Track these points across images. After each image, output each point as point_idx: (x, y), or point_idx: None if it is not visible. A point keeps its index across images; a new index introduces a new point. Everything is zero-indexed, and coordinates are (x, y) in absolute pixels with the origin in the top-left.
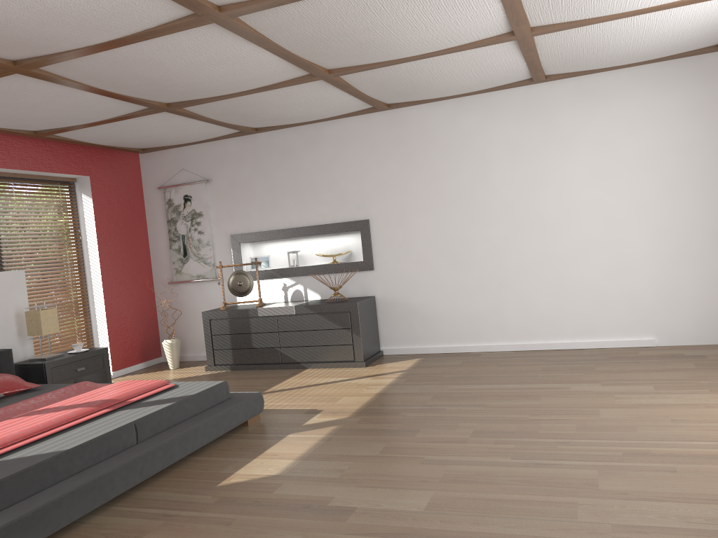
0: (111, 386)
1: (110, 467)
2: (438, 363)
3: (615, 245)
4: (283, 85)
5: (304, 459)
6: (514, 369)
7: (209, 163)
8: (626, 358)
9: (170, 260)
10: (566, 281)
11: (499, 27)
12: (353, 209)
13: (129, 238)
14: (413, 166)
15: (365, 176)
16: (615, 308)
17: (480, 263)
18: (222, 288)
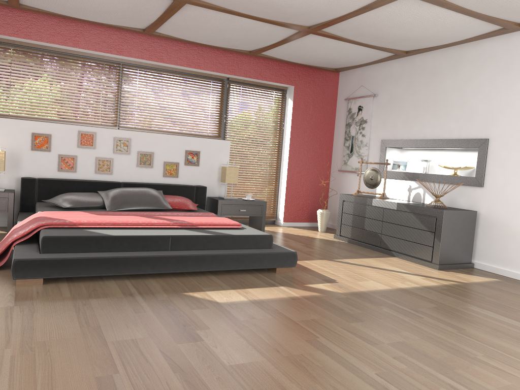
0: (210, 217)
1: (130, 255)
2: (506, 288)
3: None
4: (378, 4)
5: (253, 302)
6: None
7: (378, 81)
8: None
9: (342, 154)
10: None
11: None
12: (477, 128)
13: (317, 133)
14: None
15: (494, 97)
16: None
17: None
18: (359, 179)
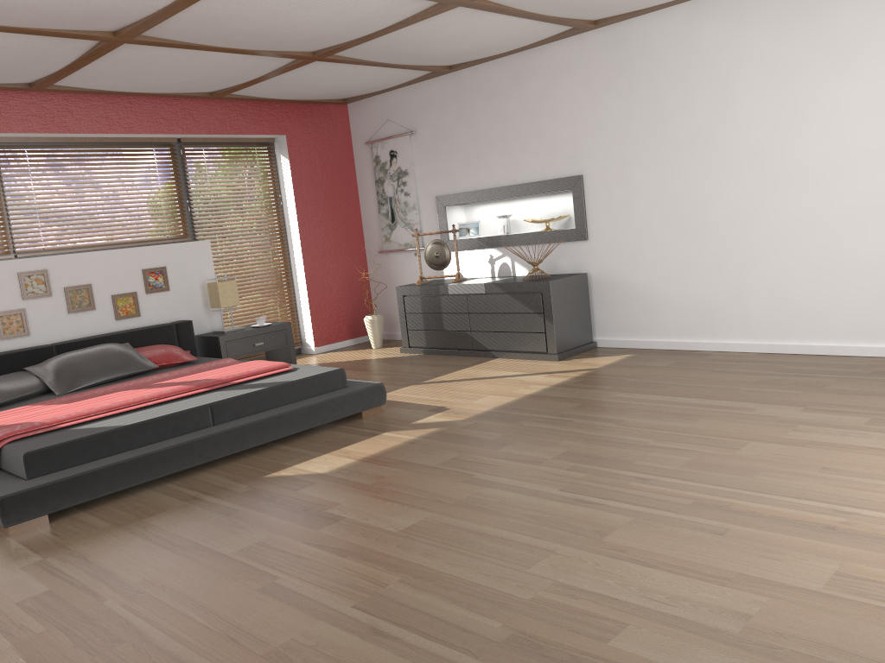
0: (236, 365)
1: (164, 446)
2: (644, 362)
3: None
4: (419, 19)
5: (366, 460)
6: (722, 378)
7: (413, 111)
8: None
9: (379, 227)
10: (836, 260)
11: None
12: (564, 162)
13: (335, 202)
14: (635, 102)
15: (578, 119)
16: None
17: (718, 232)
18: (418, 260)
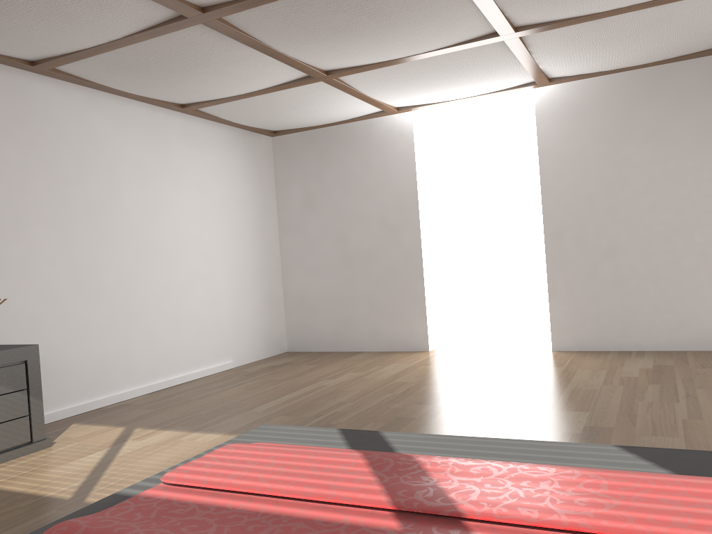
0: (221, 473)
1: None
2: (126, 416)
3: (209, 278)
4: None
5: None
6: (227, 395)
7: None
8: (257, 373)
9: None
10: (180, 313)
11: (343, 66)
12: None
13: None
14: (36, 159)
15: None
16: (211, 337)
17: (111, 294)
18: None
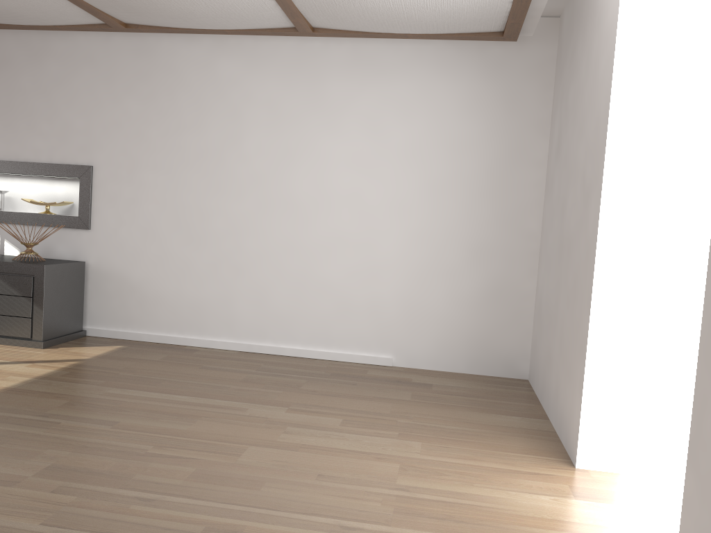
0: None
1: None
2: (136, 355)
3: (366, 244)
4: None
5: None
6: (212, 375)
7: None
8: (348, 377)
9: None
10: (309, 278)
11: None
12: (75, 150)
13: None
14: (155, 110)
15: (96, 112)
16: (357, 317)
17: (216, 241)
18: None
